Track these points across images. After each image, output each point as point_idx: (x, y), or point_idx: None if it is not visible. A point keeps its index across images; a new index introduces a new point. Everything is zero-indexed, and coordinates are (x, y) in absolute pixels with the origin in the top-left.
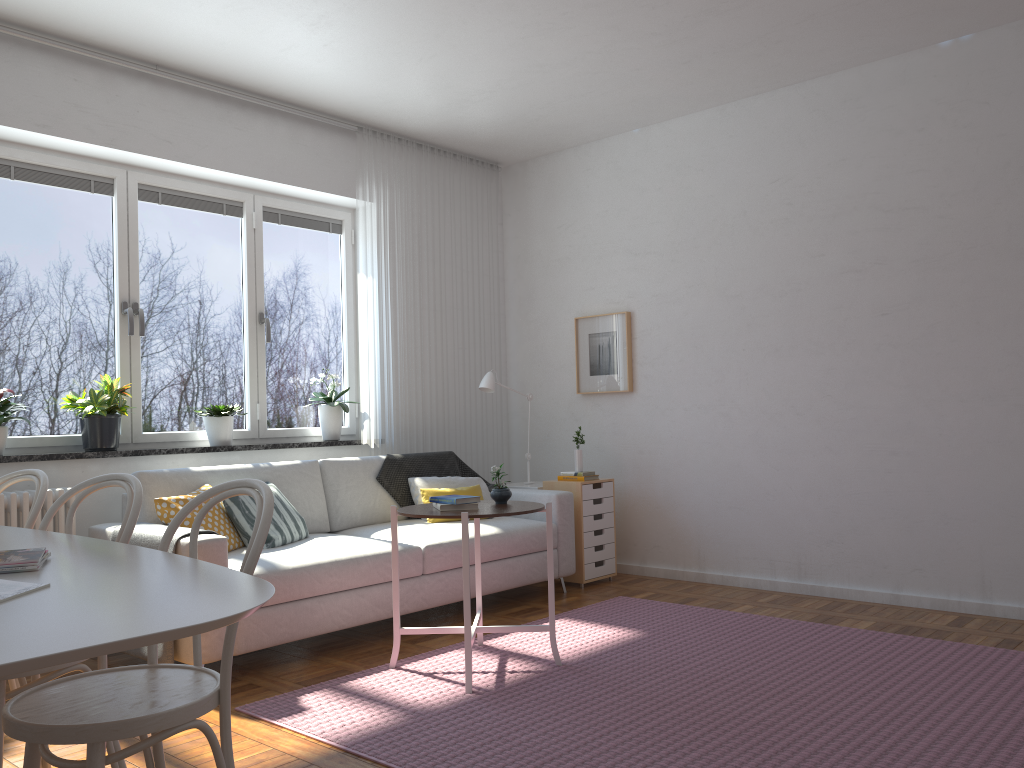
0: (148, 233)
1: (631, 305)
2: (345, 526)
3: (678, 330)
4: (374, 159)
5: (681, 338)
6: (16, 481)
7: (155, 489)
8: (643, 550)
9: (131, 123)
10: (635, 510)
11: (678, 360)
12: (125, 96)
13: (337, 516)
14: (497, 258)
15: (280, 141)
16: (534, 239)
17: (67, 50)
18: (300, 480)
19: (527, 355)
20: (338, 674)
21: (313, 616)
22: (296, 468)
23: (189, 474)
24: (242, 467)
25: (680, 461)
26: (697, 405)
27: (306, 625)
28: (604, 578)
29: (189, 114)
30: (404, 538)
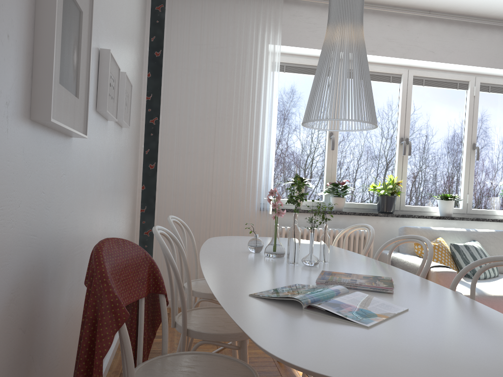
0: (416, 101)
1: None
2: None
3: None
4: None
5: None
6: (357, 229)
7: None
8: None
9: (413, 44)
10: None
11: None
12: (411, 30)
13: None
14: None
15: (495, 43)
16: None
17: (386, 11)
18: (493, 241)
19: None
20: None
21: None
22: (491, 234)
23: (430, 231)
24: (459, 230)
25: None
26: None
27: None
28: None
29: (444, 35)
30: None
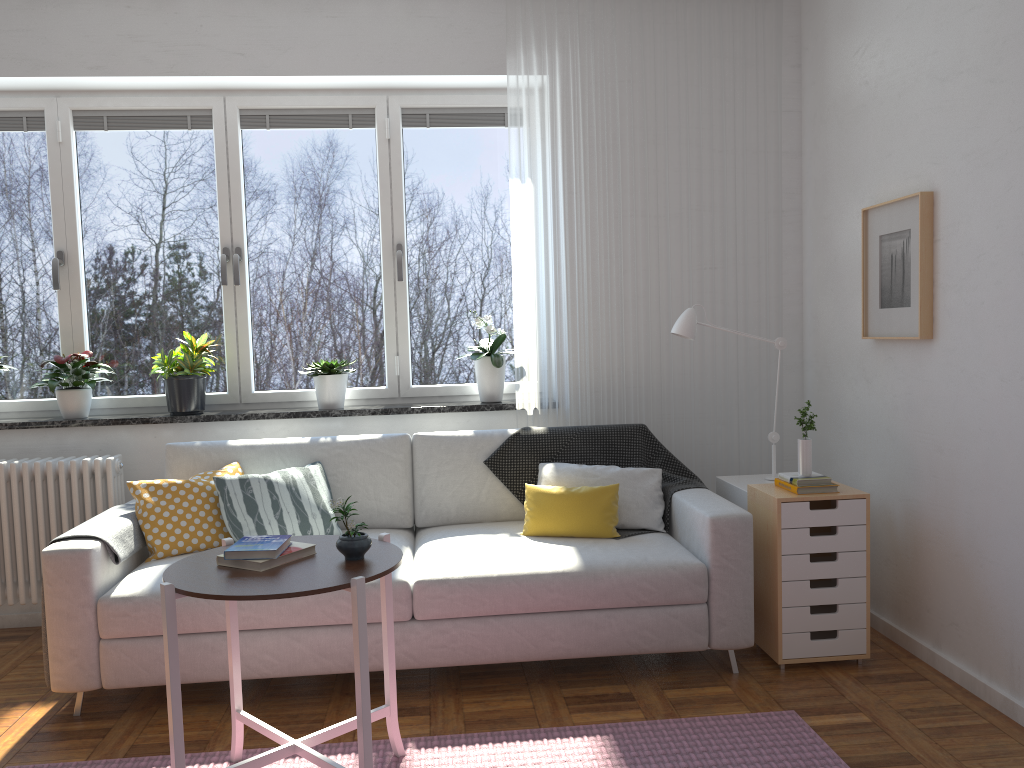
0: (257, 165)
1: (934, 179)
2: (432, 523)
3: (996, 222)
4: (535, 12)
5: (1000, 238)
6: None
7: (177, 465)
8: (937, 624)
9: (194, 42)
10: (930, 551)
11: (994, 282)
12: (185, 11)
13: (421, 509)
14: (774, 123)
15: (392, 19)
16: (830, 82)
17: None
18: (368, 461)
19: (821, 273)
20: (188, 747)
21: (216, 657)
22: (368, 445)
23: (222, 449)
24: (293, 442)
25: (991, 479)
26: (1019, 373)
27: (205, 667)
28: (834, 660)
29: (265, 14)
30: (425, 560)
